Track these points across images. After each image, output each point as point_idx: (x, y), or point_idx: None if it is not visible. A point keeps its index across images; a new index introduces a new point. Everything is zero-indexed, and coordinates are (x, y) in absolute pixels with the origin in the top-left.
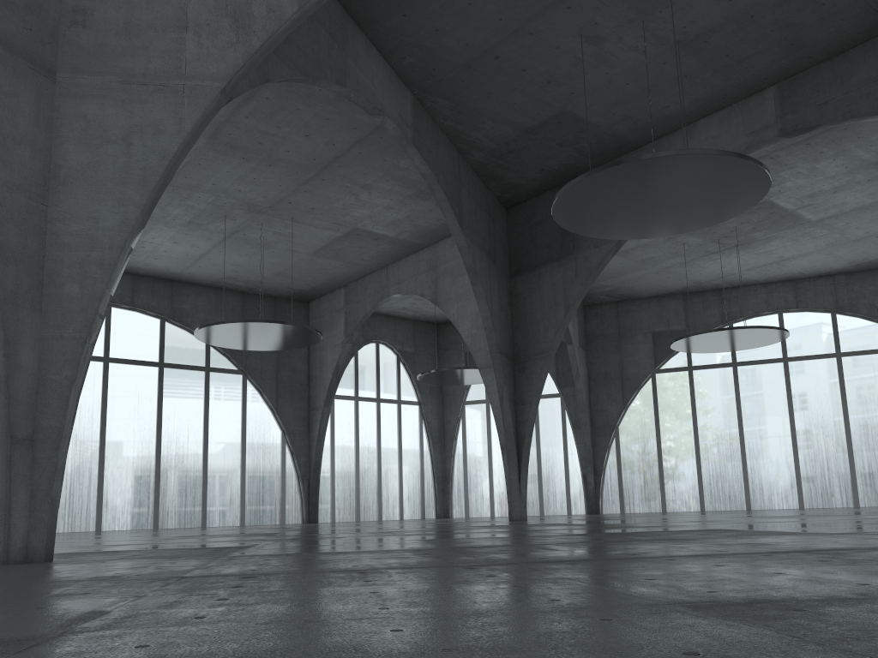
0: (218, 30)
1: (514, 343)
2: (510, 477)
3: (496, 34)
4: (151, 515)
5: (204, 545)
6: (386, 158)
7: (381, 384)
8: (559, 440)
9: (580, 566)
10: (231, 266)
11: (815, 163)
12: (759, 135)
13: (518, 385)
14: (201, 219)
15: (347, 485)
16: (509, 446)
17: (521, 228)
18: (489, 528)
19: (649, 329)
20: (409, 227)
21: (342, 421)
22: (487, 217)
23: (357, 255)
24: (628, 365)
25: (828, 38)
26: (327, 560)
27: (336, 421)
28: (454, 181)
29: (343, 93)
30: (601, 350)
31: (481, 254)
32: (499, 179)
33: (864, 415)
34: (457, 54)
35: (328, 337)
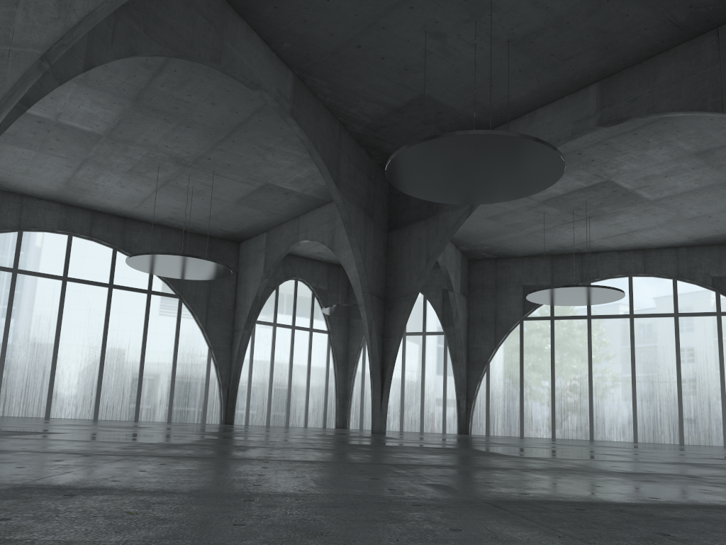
0: (43, 7)
1: (386, 286)
2: (374, 397)
3: (355, 27)
4: (92, 408)
5: (40, 430)
6: (282, 126)
7: (297, 314)
8: (440, 371)
9: (167, 460)
10: (171, 209)
11: (644, 150)
12: (582, 124)
13: (386, 321)
14: (140, 168)
15: (261, 395)
16: (375, 371)
17: (399, 191)
18: (318, 436)
19: (521, 283)
20: (311, 185)
21: (261, 343)
22: (367, 180)
23: (272, 206)
24: (501, 312)
25: (637, 45)
26: (35, 444)
27: (256, 342)
28: (333, 148)
29: (220, 69)
30: (480, 298)
31: (357, 210)
32: (379, 149)
33: (694, 367)
34: (325, 42)
35: (252, 272)
